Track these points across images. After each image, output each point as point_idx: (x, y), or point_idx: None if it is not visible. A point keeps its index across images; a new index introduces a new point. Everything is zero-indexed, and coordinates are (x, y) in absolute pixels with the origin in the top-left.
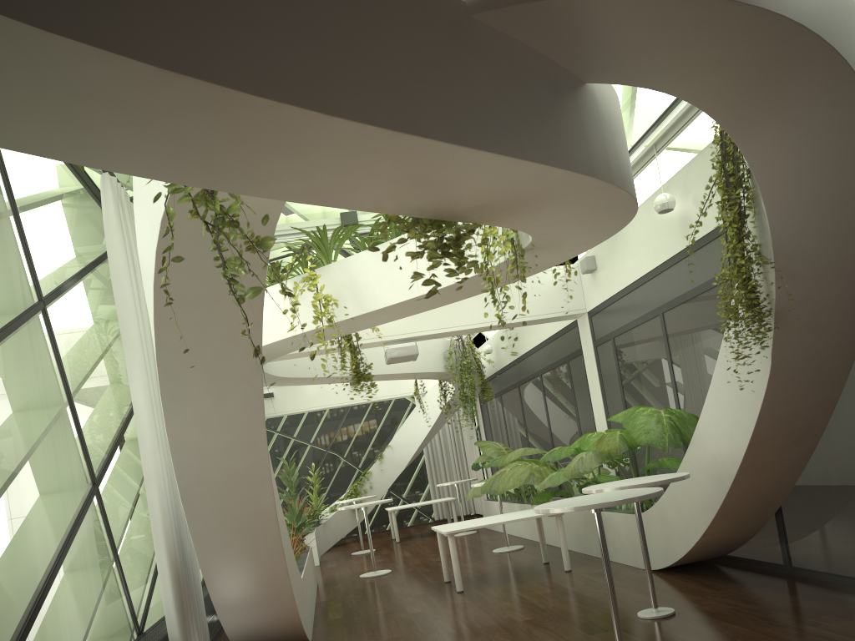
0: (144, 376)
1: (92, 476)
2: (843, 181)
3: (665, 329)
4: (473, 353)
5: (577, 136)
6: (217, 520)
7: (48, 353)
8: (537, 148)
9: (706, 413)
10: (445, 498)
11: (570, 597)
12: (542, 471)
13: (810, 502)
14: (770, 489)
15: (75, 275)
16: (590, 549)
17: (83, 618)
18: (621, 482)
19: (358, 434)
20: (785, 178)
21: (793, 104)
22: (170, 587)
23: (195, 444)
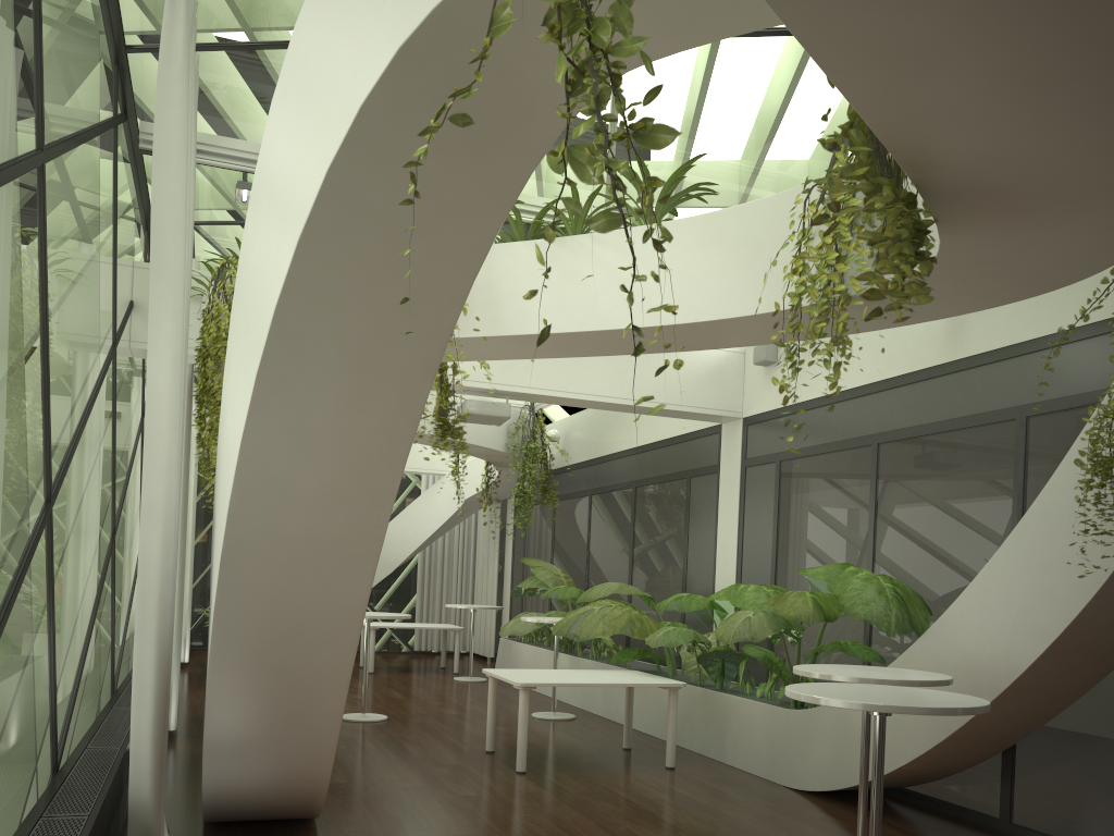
0: (177, 338)
1: (48, 486)
2: None
3: (877, 466)
4: (542, 436)
5: None
6: (266, 608)
7: (35, 248)
8: None
9: (972, 596)
10: (445, 625)
11: (704, 812)
12: (644, 620)
13: (1069, 744)
14: (1026, 717)
15: (77, 135)
16: (689, 741)
17: (7, 737)
18: (846, 668)
19: None
20: None
21: None
22: (151, 704)
23: (281, 474)
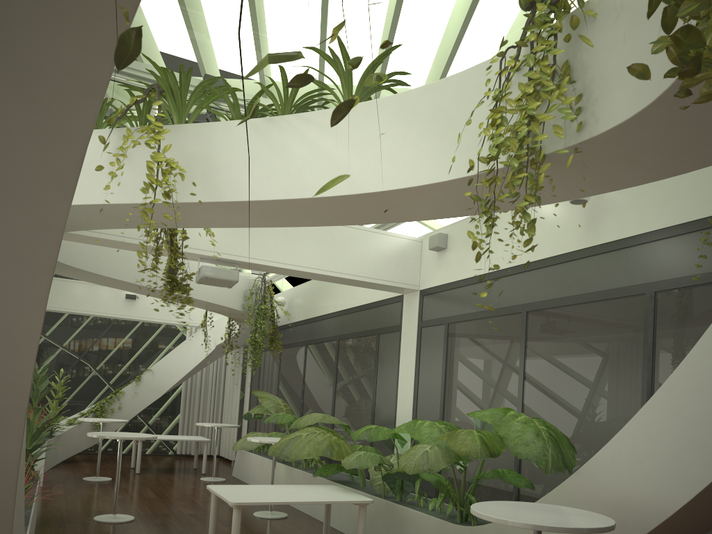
0: None
1: None
2: None
3: (526, 329)
4: (271, 300)
5: None
6: None
7: None
8: None
9: (621, 442)
10: (198, 437)
11: None
12: (341, 445)
13: None
14: None
15: None
16: None
17: None
18: (517, 508)
19: (118, 350)
20: None
21: None
22: None
23: None
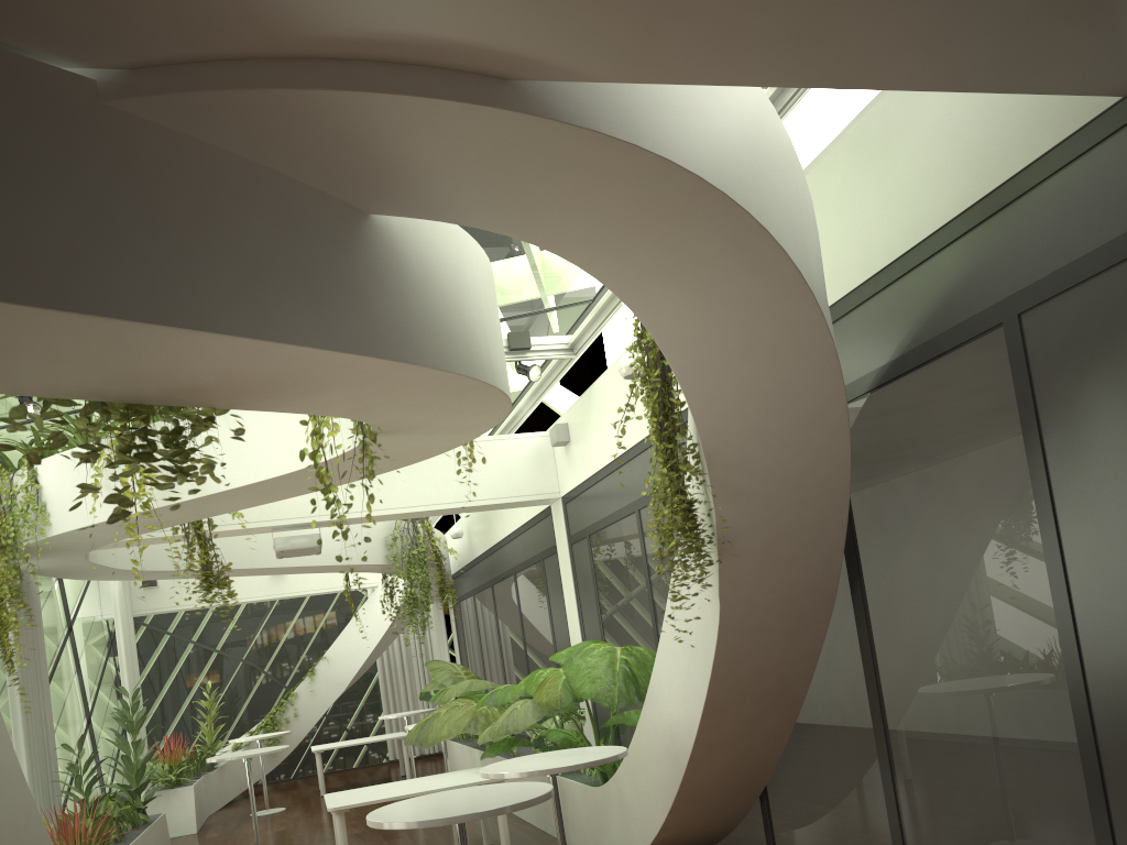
0: None
1: None
2: (784, 371)
3: (642, 531)
4: (429, 539)
5: (335, 294)
6: None
7: None
8: (235, 314)
9: (660, 662)
10: (396, 733)
11: None
12: (489, 714)
13: (797, 788)
14: (744, 769)
15: None
16: (550, 826)
17: None
18: (539, 757)
19: (286, 638)
20: (706, 361)
21: (695, 265)
22: None
23: None
